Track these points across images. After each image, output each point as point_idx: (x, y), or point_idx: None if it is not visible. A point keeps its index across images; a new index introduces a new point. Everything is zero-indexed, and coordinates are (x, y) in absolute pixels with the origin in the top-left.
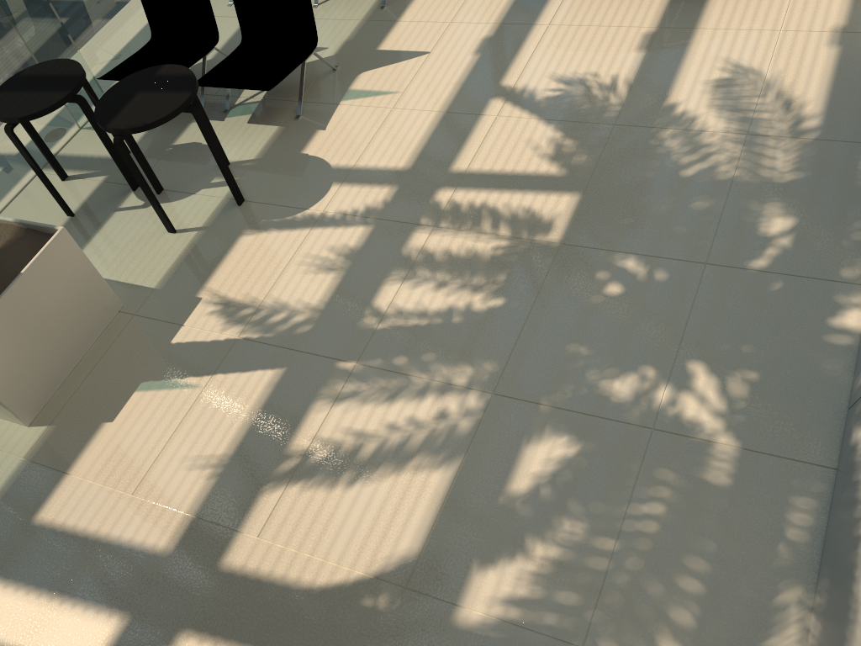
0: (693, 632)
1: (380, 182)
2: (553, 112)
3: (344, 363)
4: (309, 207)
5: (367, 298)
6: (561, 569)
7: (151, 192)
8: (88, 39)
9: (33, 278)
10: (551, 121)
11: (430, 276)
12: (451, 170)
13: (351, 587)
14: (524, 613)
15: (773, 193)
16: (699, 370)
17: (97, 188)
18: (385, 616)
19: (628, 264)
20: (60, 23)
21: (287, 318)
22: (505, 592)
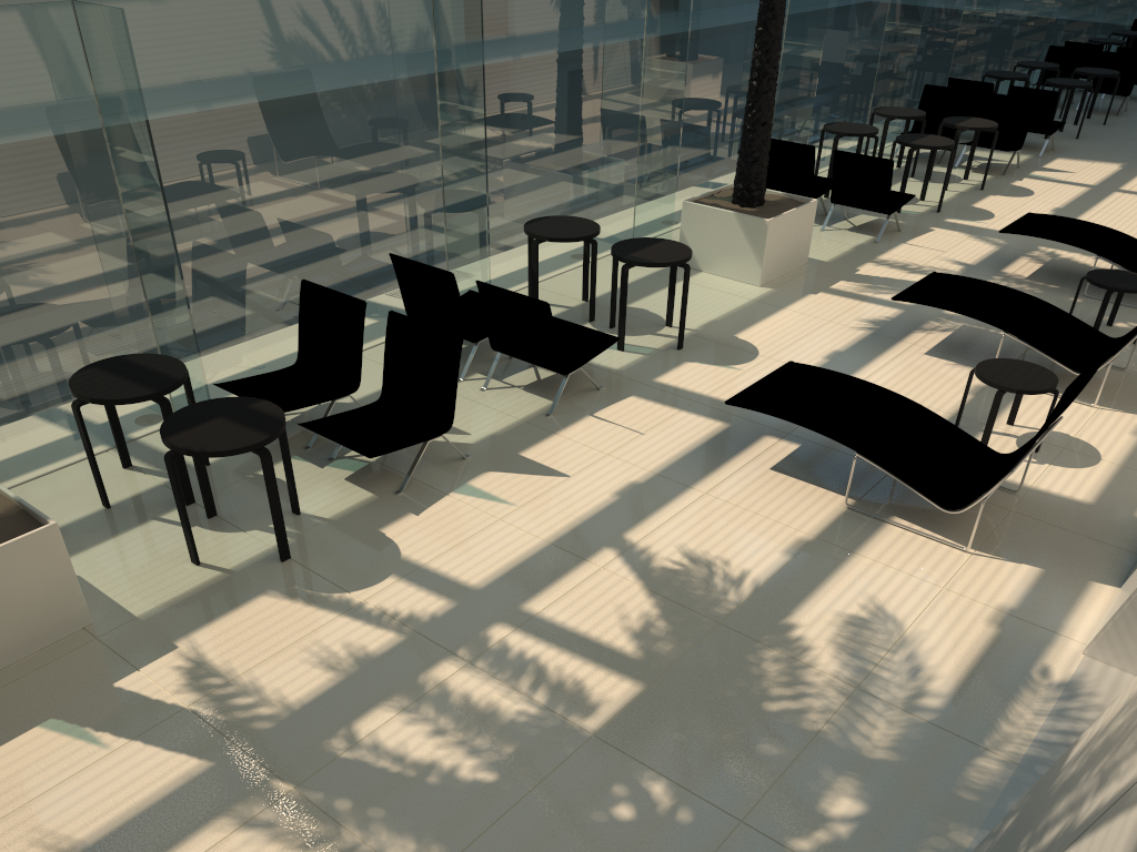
0: None
1: (440, 592)
2: (662, 585)
3: (280, 783)
4: (352, 590)
5: (351, 715)
6: None
7: (187, 516)
8: (228, 344)
9: None
10: (654, 594)
11: (433, 717)
12: (522, 607)
13: None
14: None
15: (855, 766)
16: None
17: (151, 488)
18: None
19: (655, 788)
20: (192, 325)
21: (253, 705)
22: None
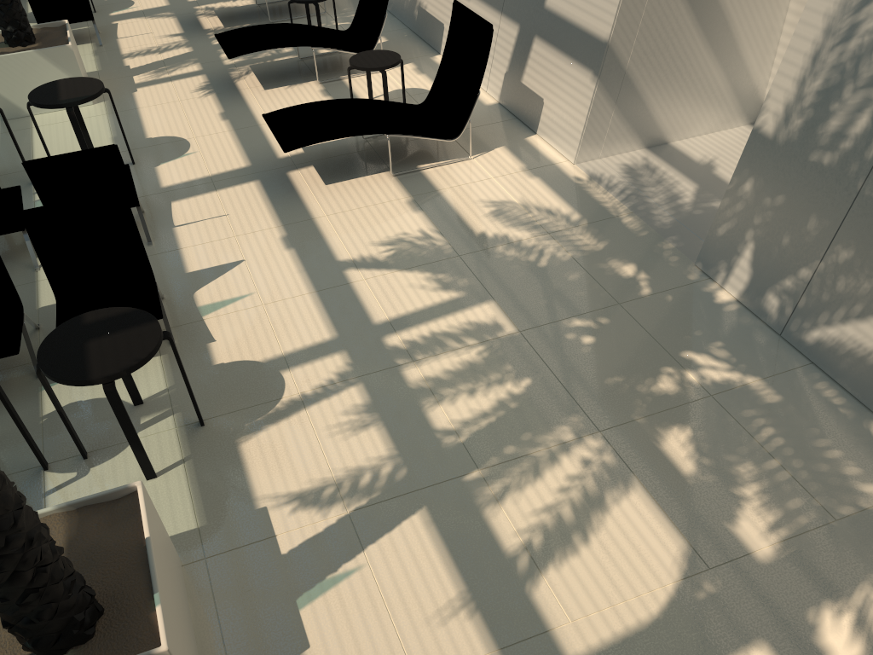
0: (866, 473)
1: (325, 354)
2: (405, 263)
3: (469, 475)
4: (281, 396)
5: (426, 427)
6: (771, 492)
7: (138, 436)
8: None
9: (154, 541)
10: (411, 268)
11: (456, 390)
12: (376, 323)
13: (679, 596)
14: (787, 527)
15: (604, 255)
16: (691, 355)
17: None
18: (723, 593)
19: (577, 323)
20: None
21: (376, 474)
22: (763, 525)
